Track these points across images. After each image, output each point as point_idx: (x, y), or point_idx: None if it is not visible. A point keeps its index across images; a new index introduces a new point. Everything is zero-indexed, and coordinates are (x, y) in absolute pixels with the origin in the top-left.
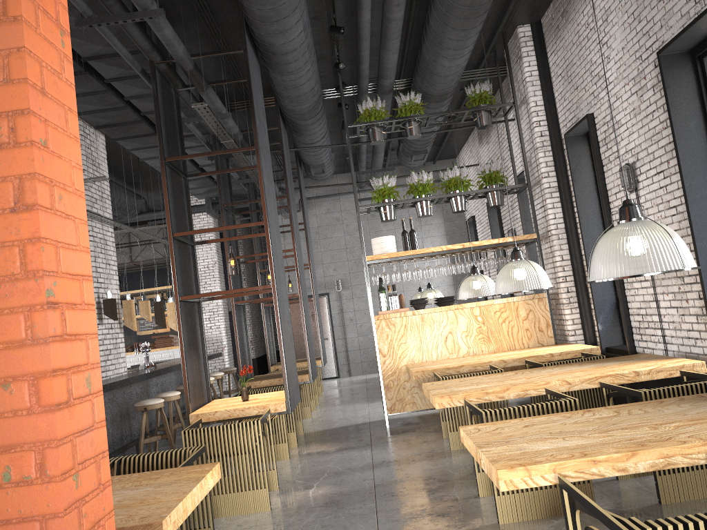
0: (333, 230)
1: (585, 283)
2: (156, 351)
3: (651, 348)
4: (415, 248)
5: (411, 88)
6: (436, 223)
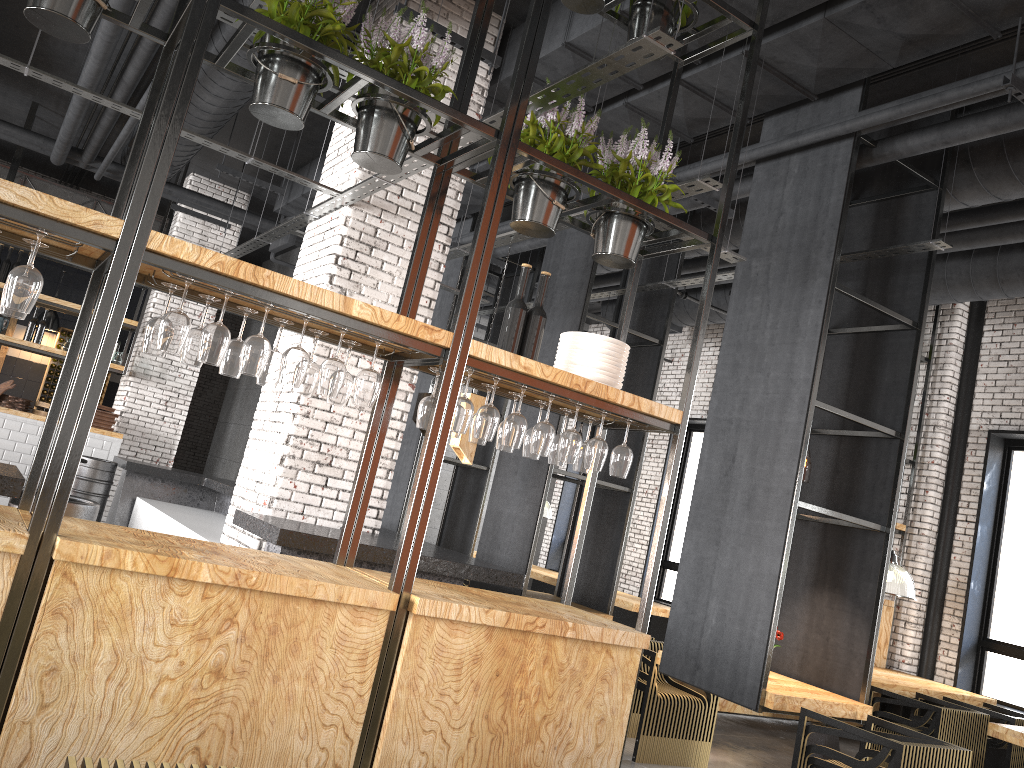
0: None
1: (939, 607)
2: None
3: None
4: None
5: None
6: None
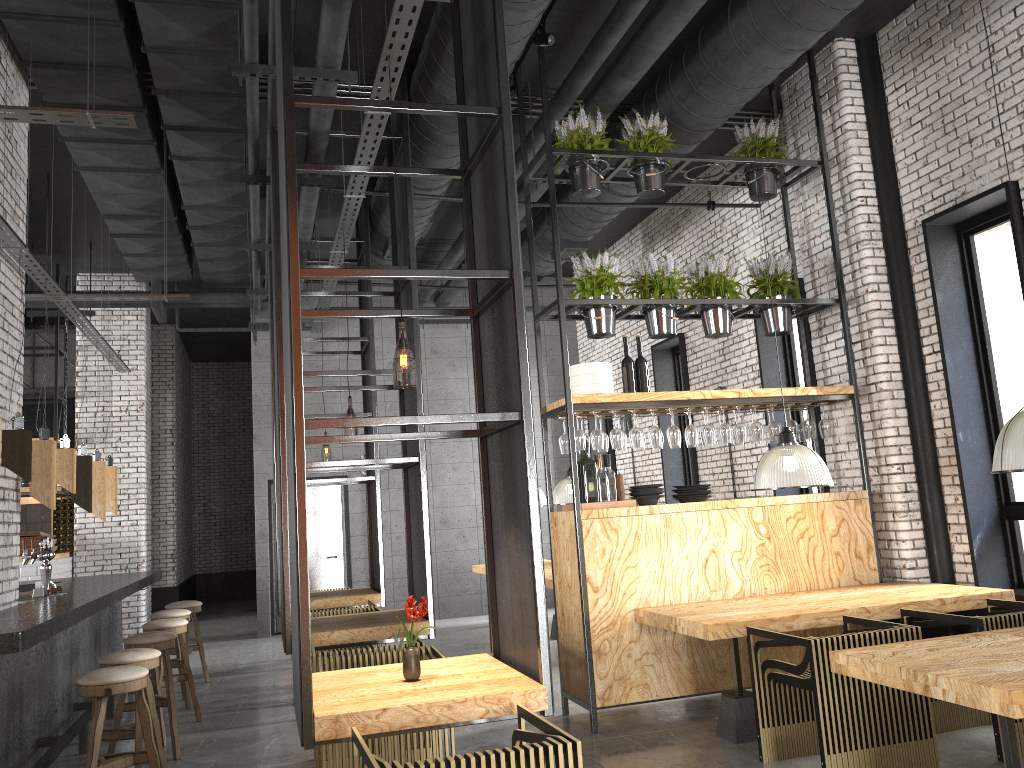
0: None
1: (935, 479)
2: None
3: None
4: (646, 391)
5: (658, 108)
6: (534, 375)
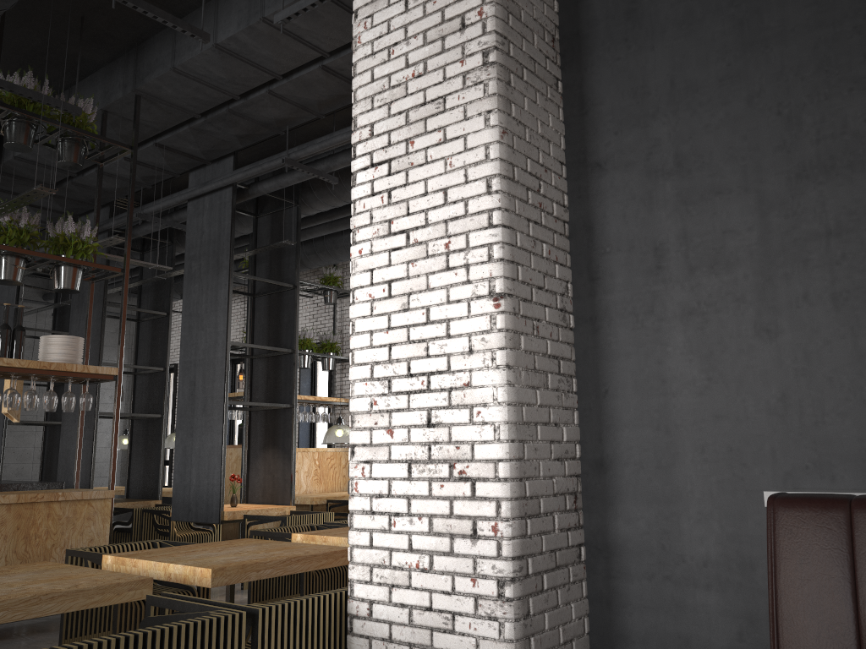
0: None
1: None
2: None
3: None
4: None
5: None
6: None
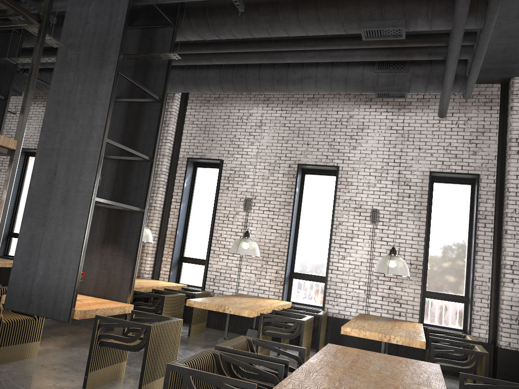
0: None
1: (162, 244)
2: None
3: (221, 290)
4: None
5: None
6: None
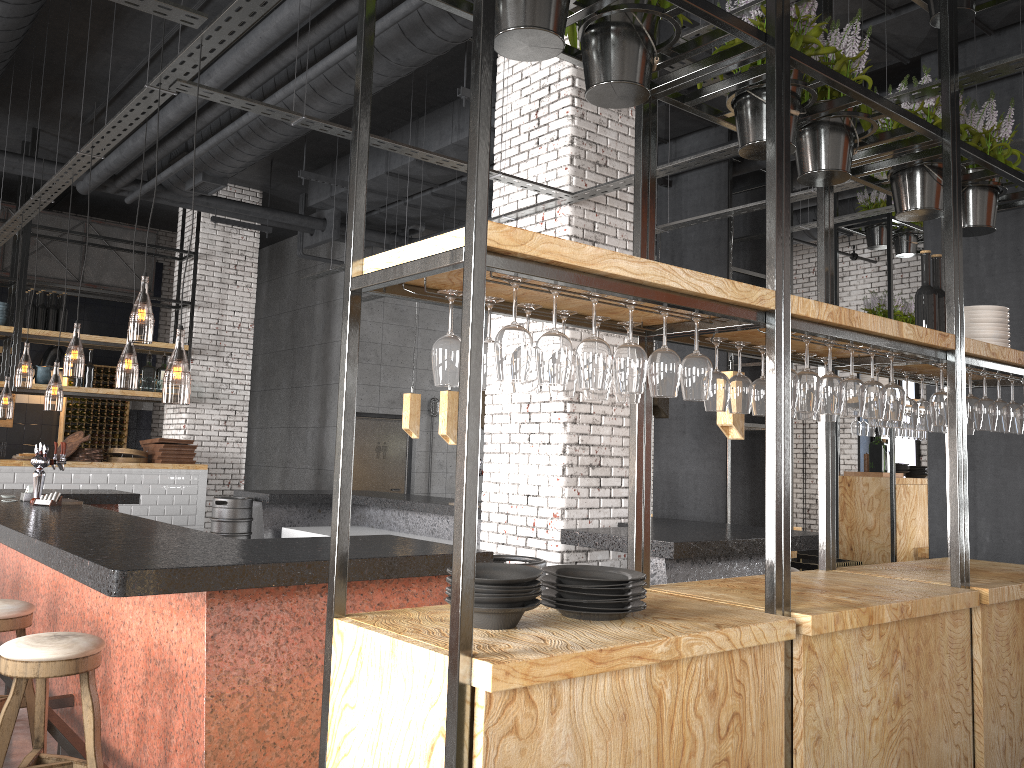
0: (439, 320)
1: None
2: (165, 469)
3: None
4: None
5: None
6: None
